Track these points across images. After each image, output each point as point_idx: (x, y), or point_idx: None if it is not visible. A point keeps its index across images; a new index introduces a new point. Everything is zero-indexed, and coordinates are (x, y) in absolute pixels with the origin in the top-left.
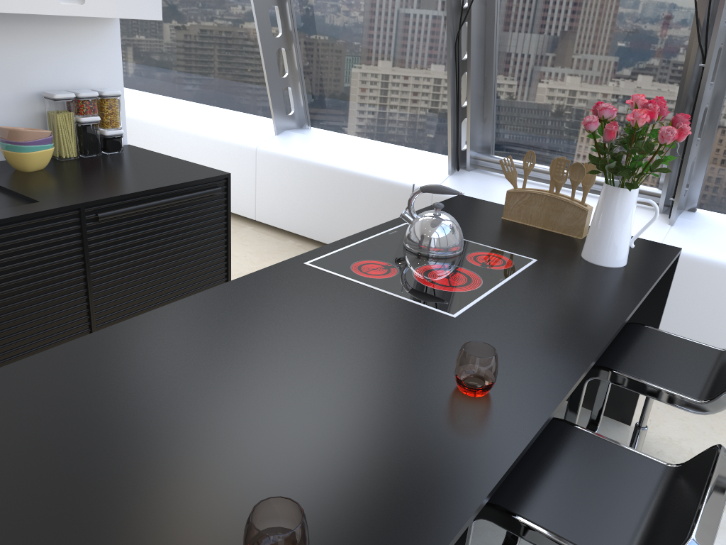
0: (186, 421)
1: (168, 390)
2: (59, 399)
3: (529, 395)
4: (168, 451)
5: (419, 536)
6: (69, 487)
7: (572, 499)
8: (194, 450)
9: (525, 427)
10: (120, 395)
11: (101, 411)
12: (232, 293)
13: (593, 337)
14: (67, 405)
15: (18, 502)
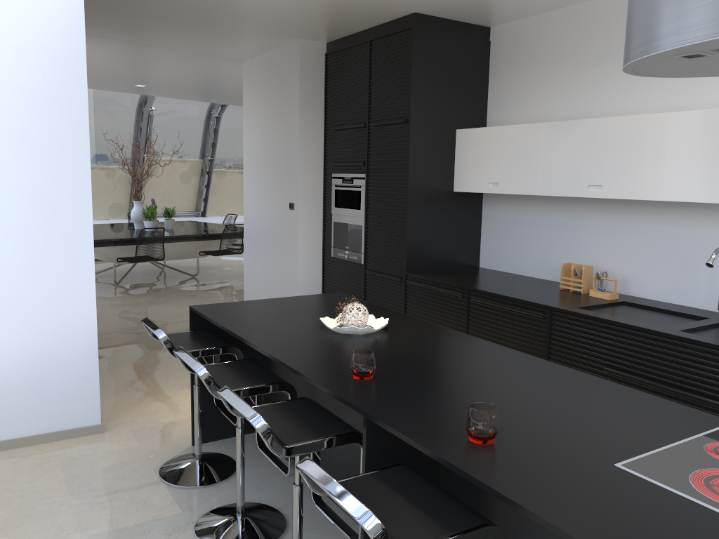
0: (464, 374)
1: (492, 373)
2: (488, 358)
3: (467, 456)
4: (441, 370)
5: (359, 399)
6: (425, 358)
7: (390, 490)
8: (439, 373)
9: (428, 443)
10: (489, 365)
11: (476, 363)
12: (632, 395)
13: (582, 529)
14: (482, 358)
15: (420, 353)
